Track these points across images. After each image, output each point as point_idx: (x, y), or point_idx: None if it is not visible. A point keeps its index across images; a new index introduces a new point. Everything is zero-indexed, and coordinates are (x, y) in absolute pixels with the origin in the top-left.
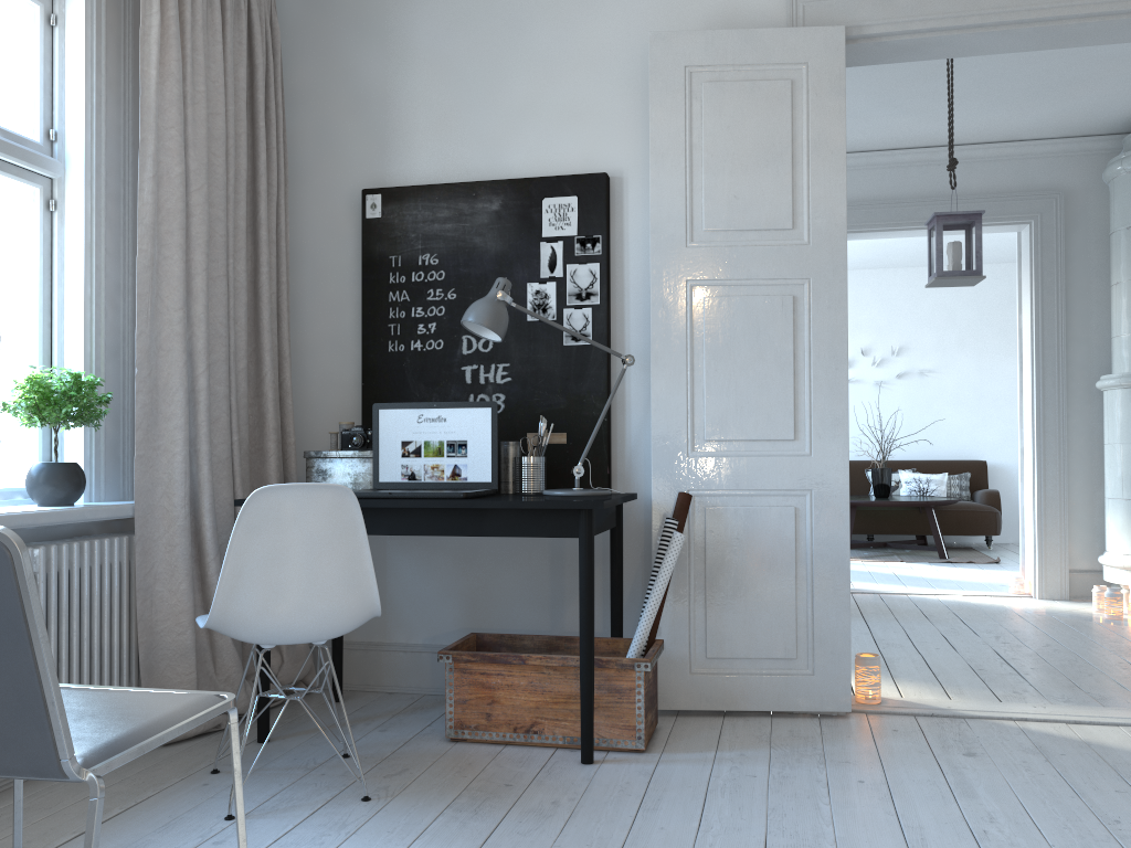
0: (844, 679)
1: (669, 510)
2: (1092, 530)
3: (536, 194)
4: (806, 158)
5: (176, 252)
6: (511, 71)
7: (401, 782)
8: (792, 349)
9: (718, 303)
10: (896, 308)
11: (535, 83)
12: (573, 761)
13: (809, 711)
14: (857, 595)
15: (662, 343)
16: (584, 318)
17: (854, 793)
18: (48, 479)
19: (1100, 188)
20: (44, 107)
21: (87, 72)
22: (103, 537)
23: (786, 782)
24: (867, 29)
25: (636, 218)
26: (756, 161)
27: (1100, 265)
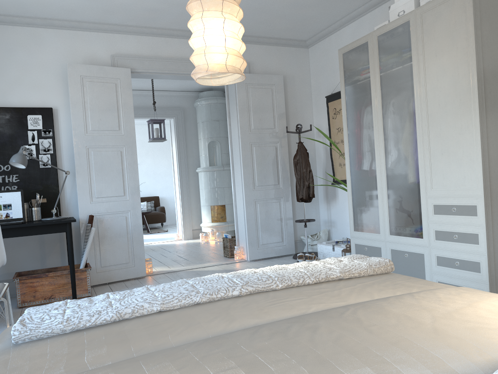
0: (143, 266)
1: (86, 221)
2: (198, 216)
3: (24, 113)
4: (122, 108)
5: None
6: (9, 66)
7: (15, 319)
8: (121, 167)
9: (97, 153)
10: None
11: (19, 72)
12: None
13: (133, 278)
14: None
15: (79, 167)
16: (47, 158)
17: None
18: None
19: (193, 108)
20: None
21: None
22: None
23: None
24: (137, 70)
25: (64, 123)
26: (106, 108)
27: (195, 132)
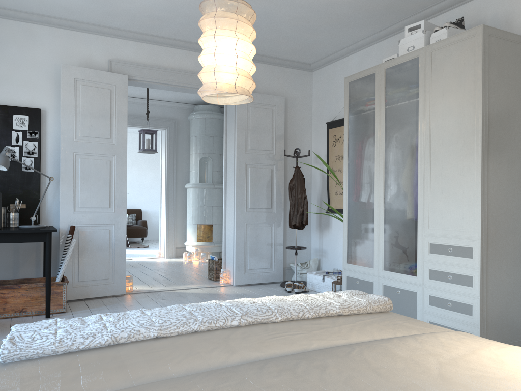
0: (124, 283)
1: (66, 231)
2: (182, 234)
3: (10, 112)
4: (115, 116)
5: None
6: None
7: None
8: (109, 178)
9: (85, 161)
10: None
11: (9, 68)
12: (42, 318)
13: (111, 295)
14: None
15: (64, 173)
16: (31, 161)
17: None
18: None
19: (187, 121)
20: None
21: None
22: None
23: (117, 312)
24: (134, 77)
25: (51, 126)
26: (98, 114)
27: (186, 146)
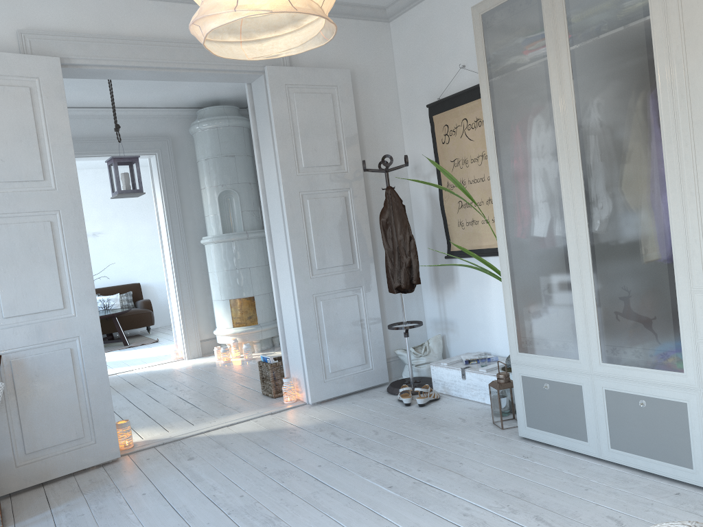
0: (114, 440)
1: None
2: (208, 317)
3: None
4: (47, 137)
5: None
6: None
7: None
8: (55, 254)
9: (0, 229)
10: None
11: None
12: None
13: (95, 464)
14: None
15: None
16: None
17: (143, 501)
18: None
19: (188, 136)
20: None
21: None
22: None
23: (104, 510)
24: (73, 60)
25: None
26: (13, 138)
27: (194, 177)
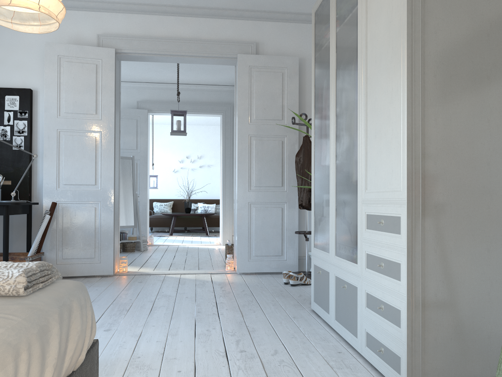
0: (111, 264)
1: (49, 208)
2: None
3: (3, 94)
4: (101, 91)
5: None
6: None
7: None
8: (95, 154)
9: (69, 137)
10: (200, 141)
11: (4, 53)
12: None
13: (100, 275)
14: (160, 246)
15: (48, 150)
16: (21, 140)
17: (91, 292)
18: None
19: None
20: None
21: None
22: None
23: None
24: (123, 50)
25: (42, 105)
26: (83, 90)
27: None
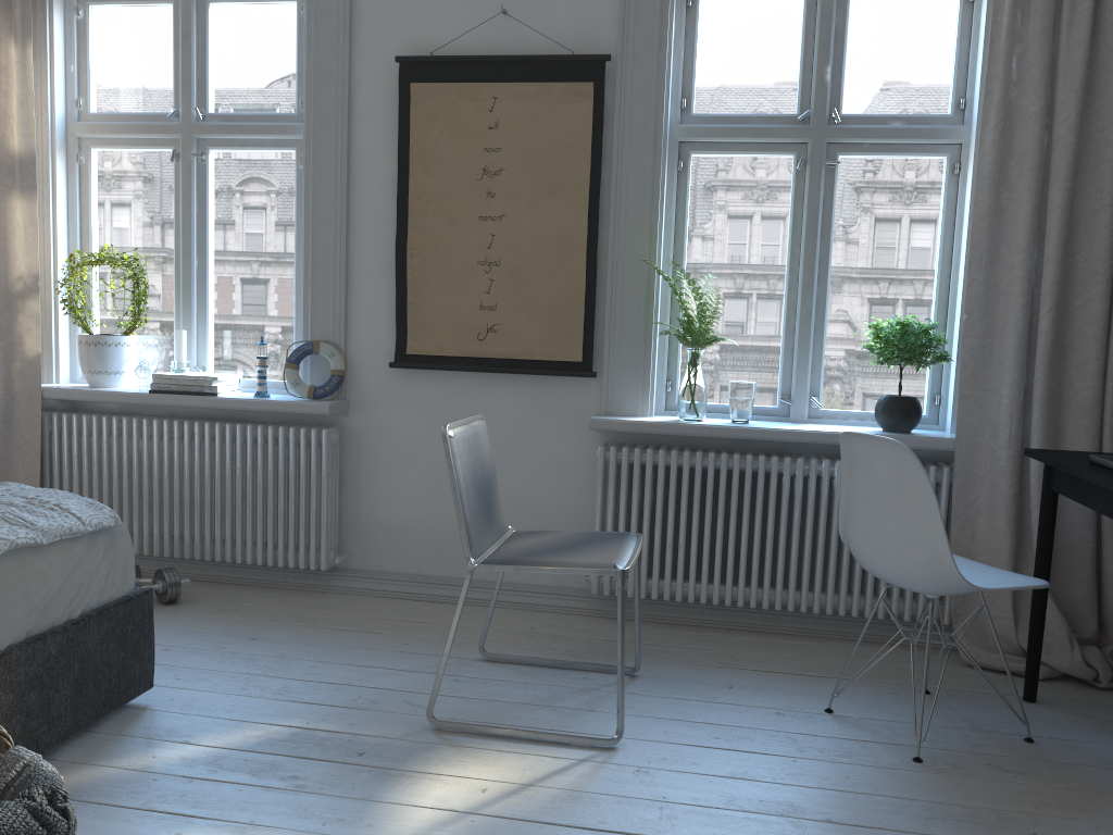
0: None
1: None
2: None
3: None
4: None
5: (1022, 195)
6: None
7: (982, 774)
8: None
9: None
10: None
11: None
12: None
13: None
14: None
15: None
16: None
17: None
18: (877, 409)
19: None
20: (956, 81)
21: (987, 34)
22: (941, 465)
23: None
24: None
25: None
26: None
27: None
